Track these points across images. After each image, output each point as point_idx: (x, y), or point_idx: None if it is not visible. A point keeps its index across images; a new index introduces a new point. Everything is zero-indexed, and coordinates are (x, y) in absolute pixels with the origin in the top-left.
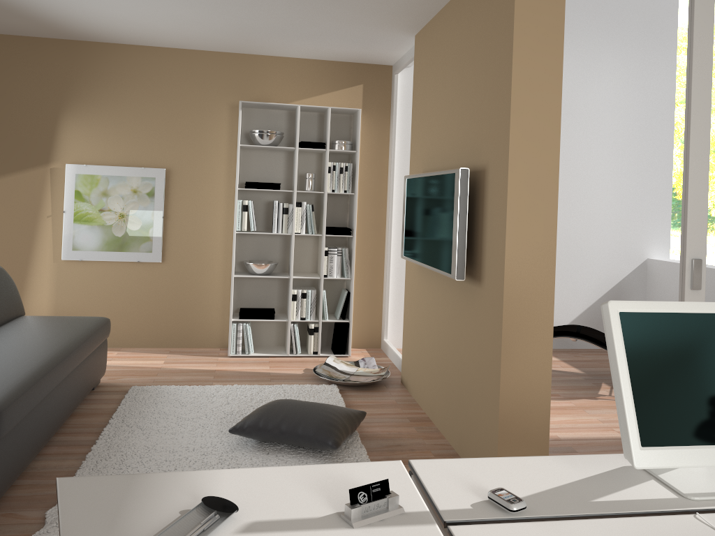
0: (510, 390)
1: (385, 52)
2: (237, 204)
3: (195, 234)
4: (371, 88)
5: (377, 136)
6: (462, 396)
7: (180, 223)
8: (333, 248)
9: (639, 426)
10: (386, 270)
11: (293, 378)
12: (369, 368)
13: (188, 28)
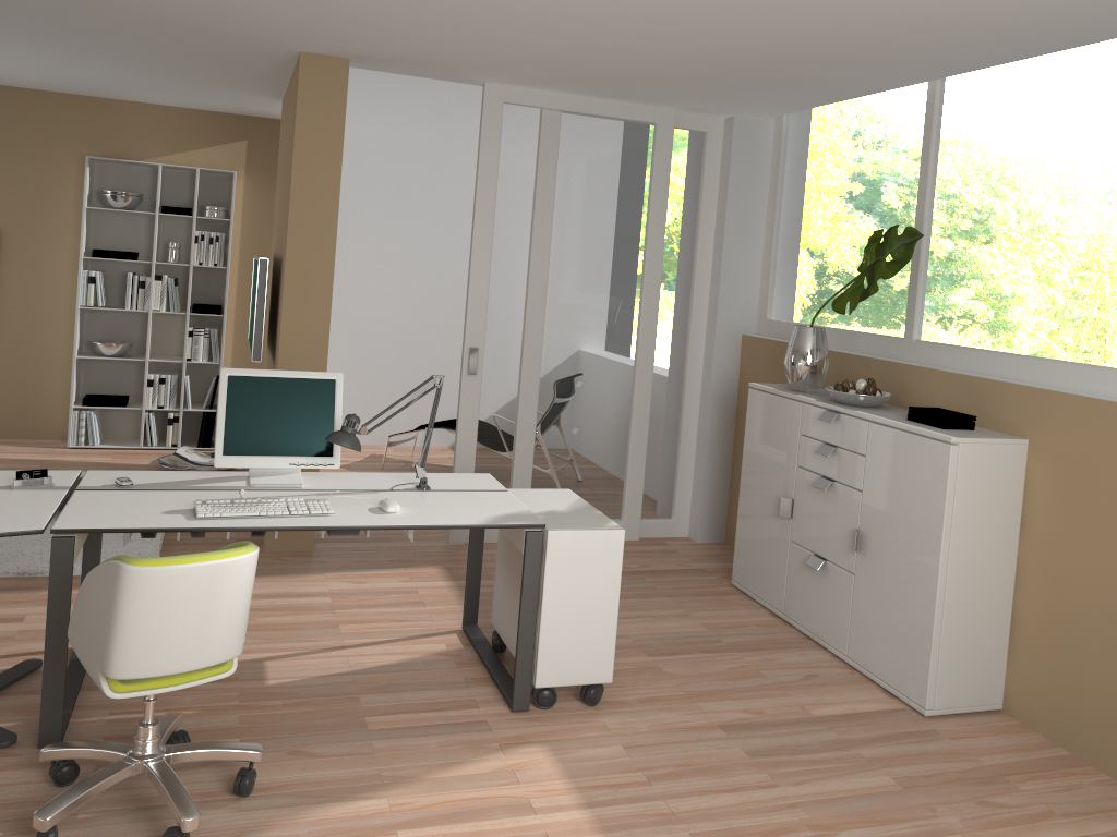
0: None
1: (265, 109)
2: (82, 275)
3: (33, 307)
4: (257, 146)
5: (263, 201)
6: None
7: (14, 294)
8: (199, 328)
9: (224, 443)
10: None
11: (134, 468)
12: None
13: (17, 74)
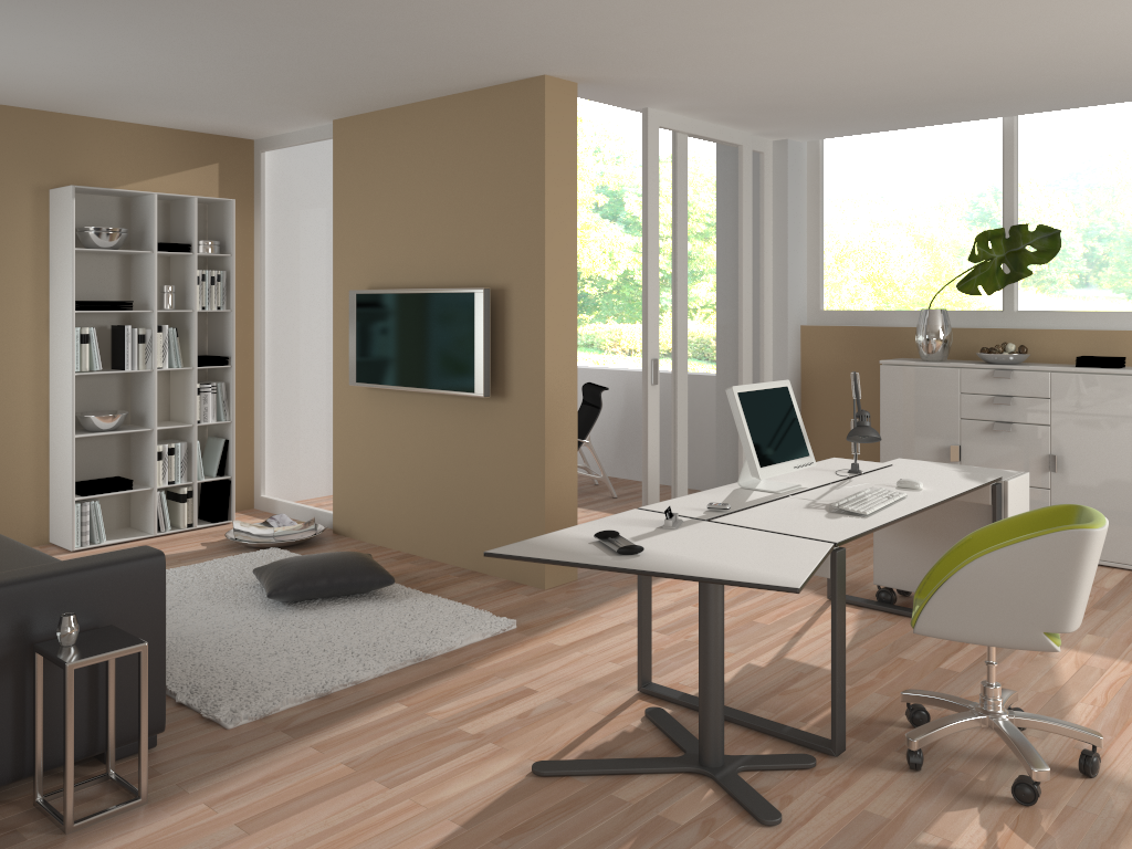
0: (552, 489)
1: (268, 129)
2: (74, 333)
3: None
4: (229, 169)
5: (239, 232)
6: (479, 513)
7: None
8: (207, 383)
9: (757, 457)
10: (260, 406)
11: (205, 554)
12: (287, 525)
13: (19, 83)
